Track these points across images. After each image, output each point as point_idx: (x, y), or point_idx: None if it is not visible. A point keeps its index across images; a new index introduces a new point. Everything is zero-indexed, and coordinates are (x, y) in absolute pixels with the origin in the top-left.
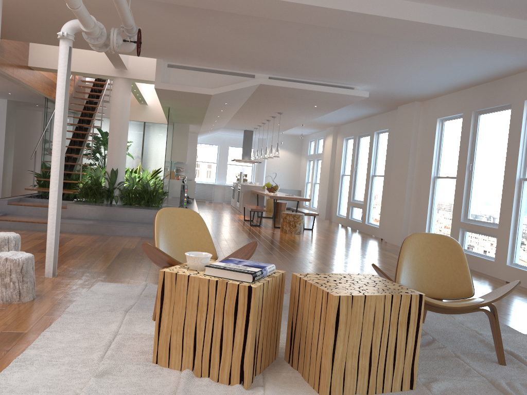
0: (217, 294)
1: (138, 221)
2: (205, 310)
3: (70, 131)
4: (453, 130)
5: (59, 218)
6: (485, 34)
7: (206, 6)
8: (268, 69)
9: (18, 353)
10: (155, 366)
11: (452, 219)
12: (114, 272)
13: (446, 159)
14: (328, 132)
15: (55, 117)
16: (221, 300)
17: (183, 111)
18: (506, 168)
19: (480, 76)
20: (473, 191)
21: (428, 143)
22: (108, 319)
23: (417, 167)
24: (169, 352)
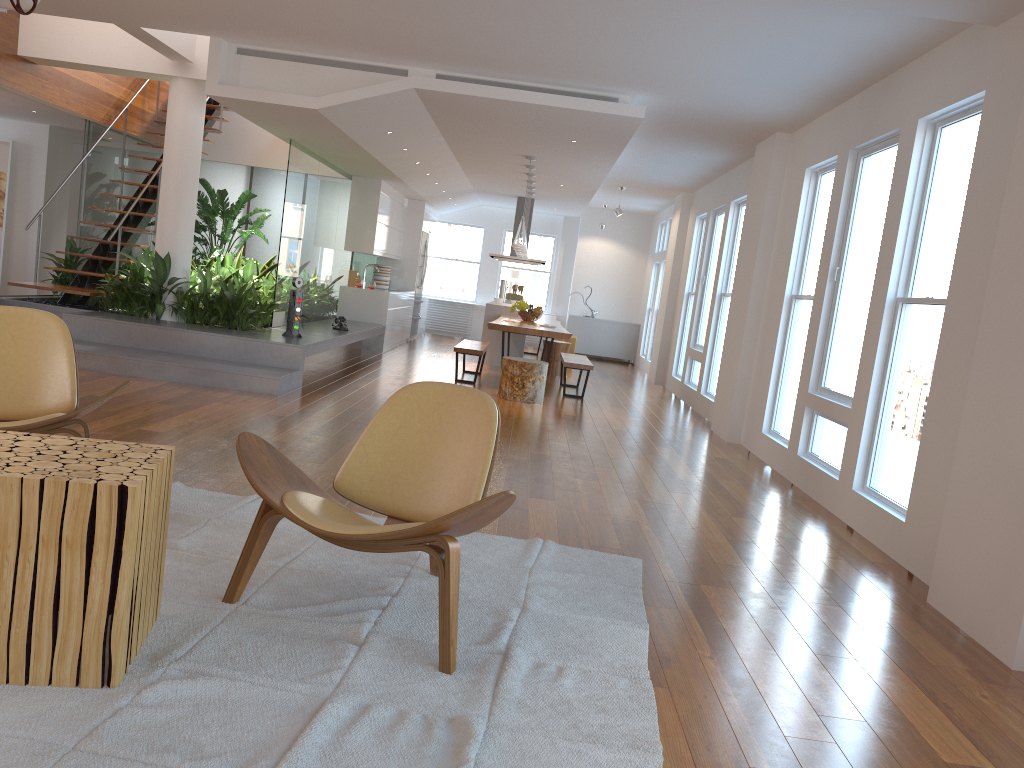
0: None
1: (188, 354)
2: None
3: (131, 184)
4: (830, 195)
5: None
6: None
7: None
8: (420, 56)
9: None
10: None
11: (799, 388)
12: None
13: (814, 258)
14: (676, 206)
15: None
16: None
17: (330, 150)
18: (876, 275)
19: (843, 66)
20: (837, 326)
21: (790, 222)
22: None
23: (771, 276)
24: None
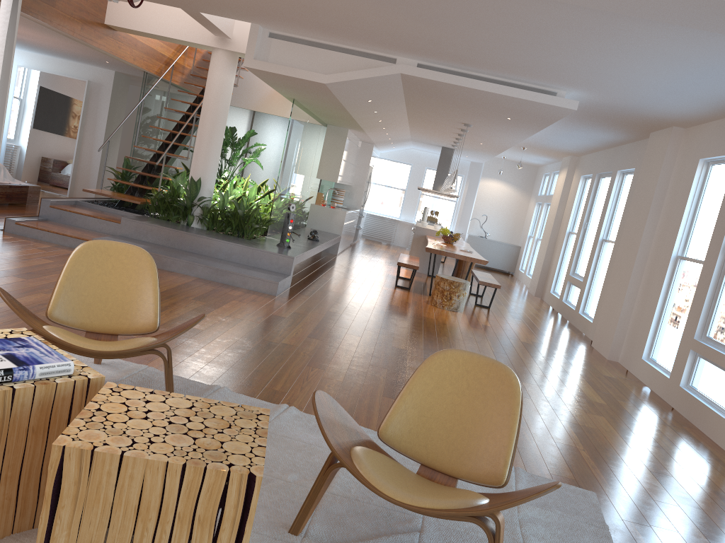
0: None
1: (210, 256)
2: None
3: (171, 121)
4: (721, 182)
5: None
6: (712, 2)
7: None
8: (410, 50)
9: None
10: None
11: (683, 333)
12: None
13: (700, 230)
14: (563, 164)
15: None
16: None
17: (320, 108)
18: None
19: None
20: (724, 290)
21: (680, 198)
22: None
23: (657, 237)
24: None
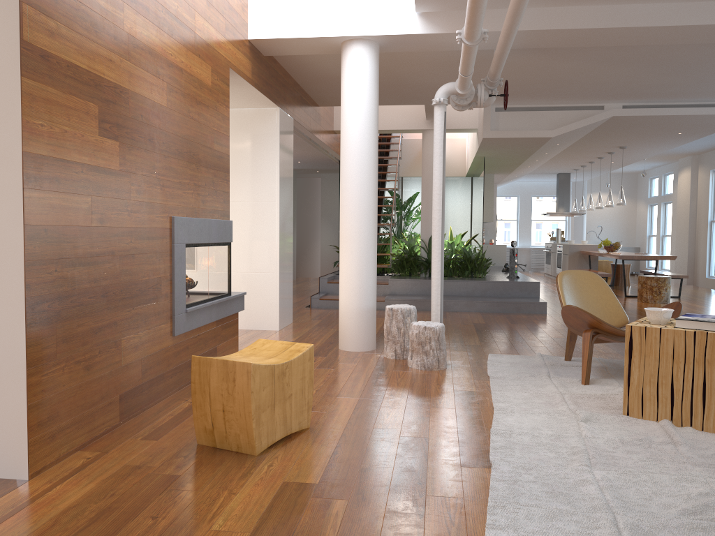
0: (696, 345)
1: (468, 295)
2: (682, 361)
3: None
4: None
5: (441, 289)
6: None
7: (583, 44)
8: (624, 96)
9: (489, 405)
10: (628, 417)
11: None
12: (493, 345)
13: None
14: (683, 165)
15: (434, 185)
16: (700, 350)
17: (498, 160)
18: None
19: None
20: None
21: None
22: (538, 383)
23: None
24: (641, 403)
